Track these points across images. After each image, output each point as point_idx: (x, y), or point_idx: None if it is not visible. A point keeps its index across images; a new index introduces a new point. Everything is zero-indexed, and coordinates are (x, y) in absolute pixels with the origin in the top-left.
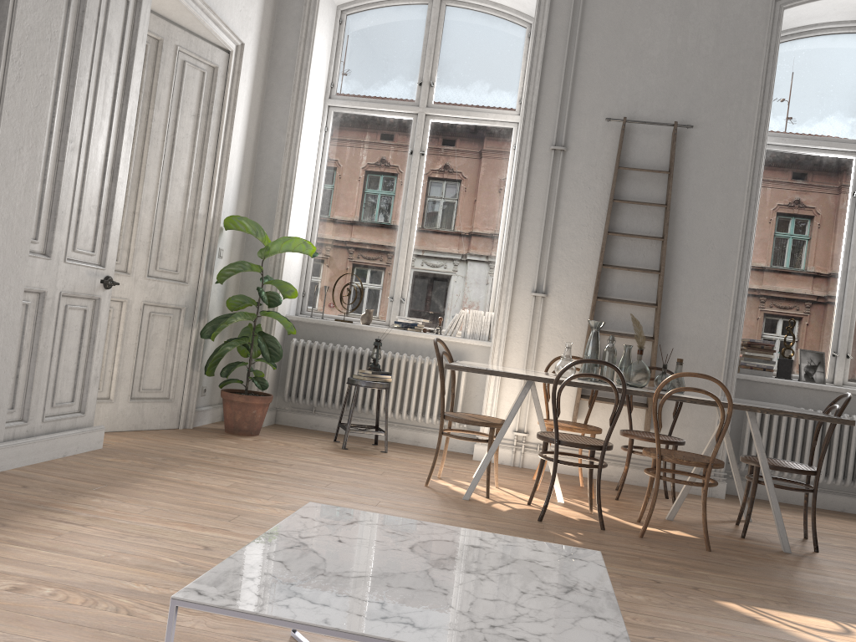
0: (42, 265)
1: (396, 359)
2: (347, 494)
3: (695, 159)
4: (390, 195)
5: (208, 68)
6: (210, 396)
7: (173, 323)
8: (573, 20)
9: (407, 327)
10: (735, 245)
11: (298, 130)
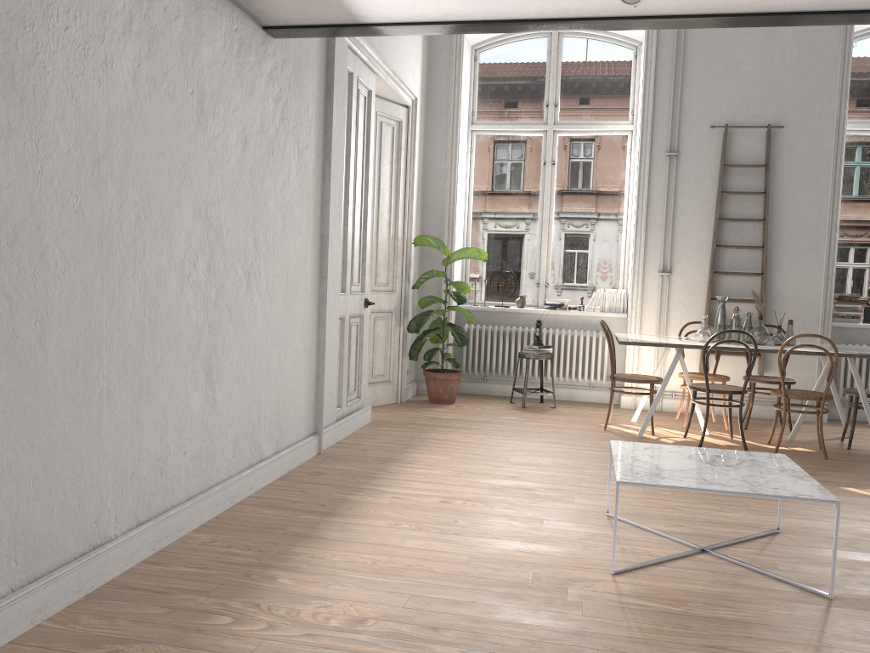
0: (342, 299)
1: (551, 333)
2: (558, 440)
3: (787, 152)
4: (529, 199)
5: (395, 123)
6: (409, 376)
7: (388, 323)
8: (677, 46)
9: (555, 307)
10: (824, 220)
11: (456, 157)
